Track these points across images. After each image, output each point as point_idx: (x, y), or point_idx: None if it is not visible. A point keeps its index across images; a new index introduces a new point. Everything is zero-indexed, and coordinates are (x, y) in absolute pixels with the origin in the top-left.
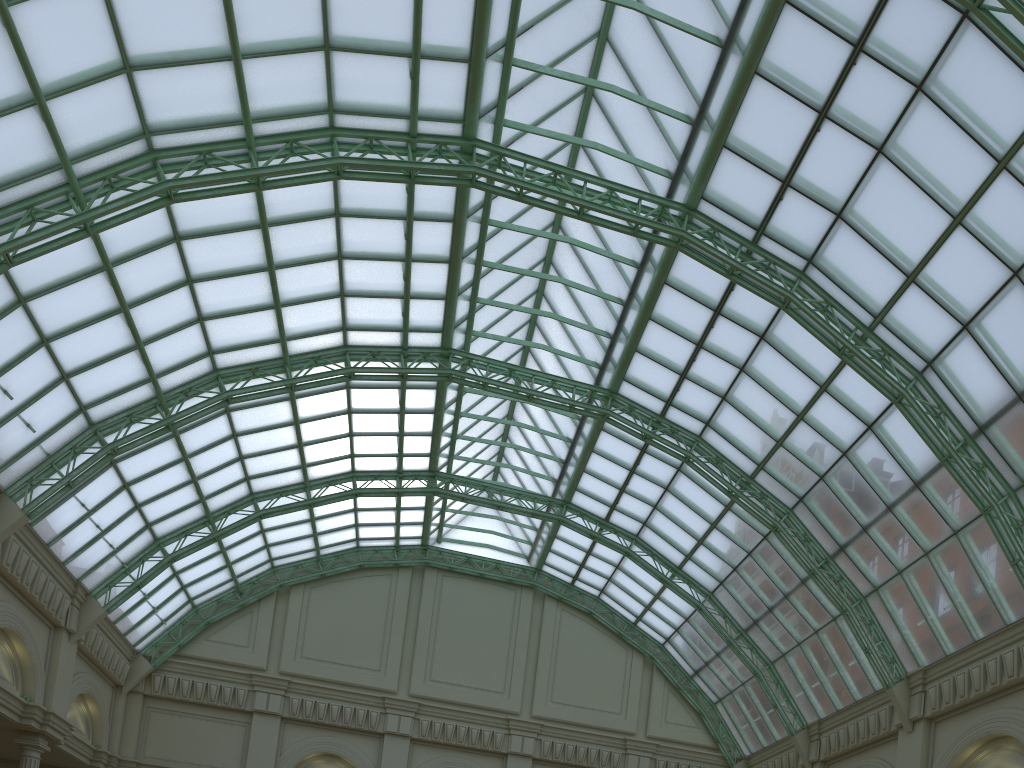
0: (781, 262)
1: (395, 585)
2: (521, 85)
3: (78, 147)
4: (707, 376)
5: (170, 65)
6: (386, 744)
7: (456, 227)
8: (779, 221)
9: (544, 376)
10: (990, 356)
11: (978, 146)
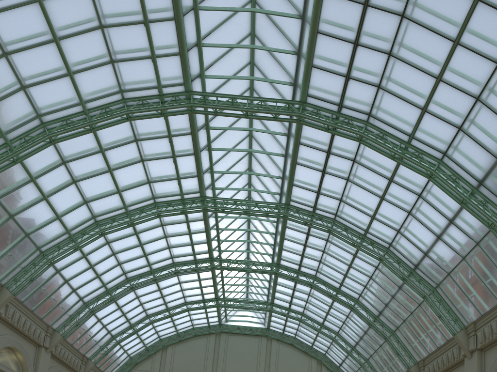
0: (325, 216)
1: (209, 341)
2: (220, 176)
3: (72, 226)
4: (311, 255)
5: (99, 198)
6: None
7: (205, 221)
8: (320, 204)
9: (249, 262)
10: (410, 241)
11: (380, 175)
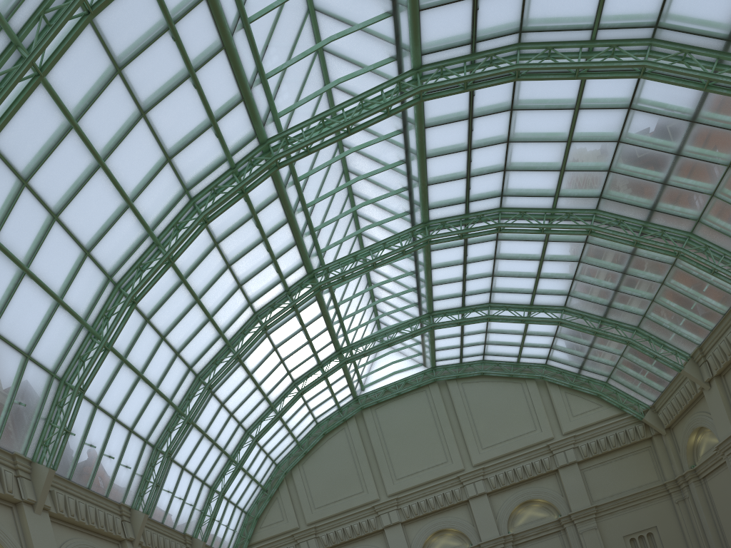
0: (499, 49)
1: (349, 433)
2: (278, 85)
3: (85, 310)
4: (485, 164)
5: (104, 234)
6: (387, 534)
7: (281, 198)
8: (483, 24)
9: (377, 245)
10: None
11: None
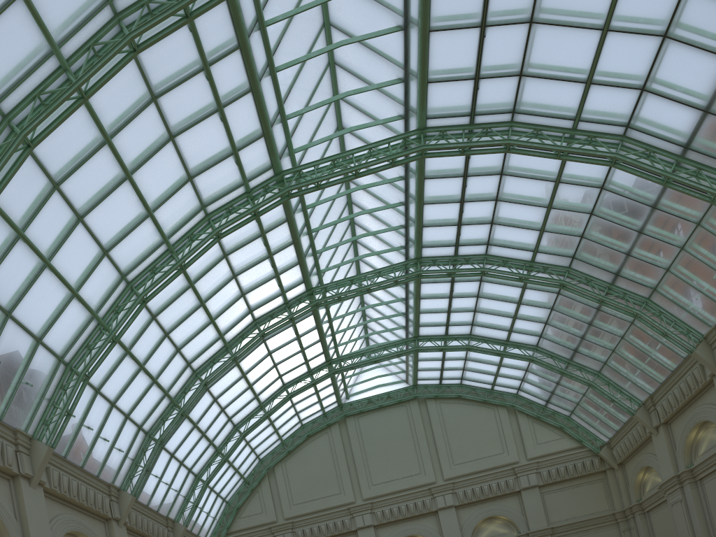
0: (494, 124)
1: (331, 437)
2: (296, 125)
3: (97, 303)
4: (475, 216)
5: (123, 238)
6: (360, 535)
7: (290, 222)
8: (482, 102)
9: (372, 273)
10: (670, 97)
11: None
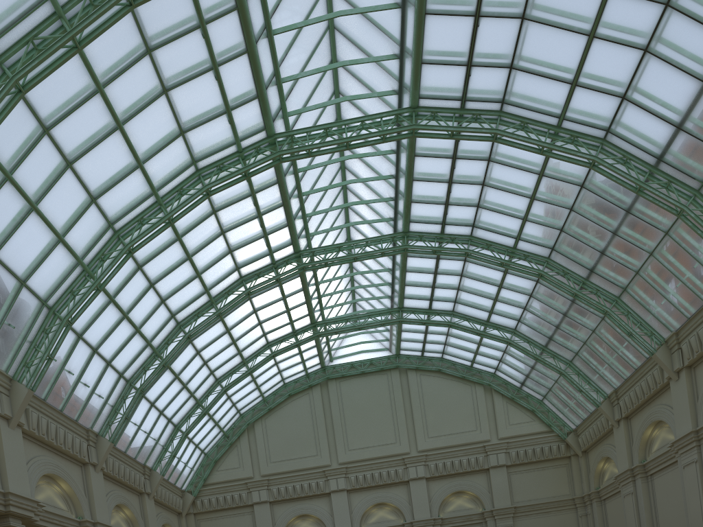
0: (484, 111)
1: (312, 398)
2: (291, 88)
3: (83, 250)
4: (462, 198)
5: (112, 187)
6: (333, 498)
7: (280, 185)
8: (473, 88)
9: (360, 242)
10: (648, 109)
11: None
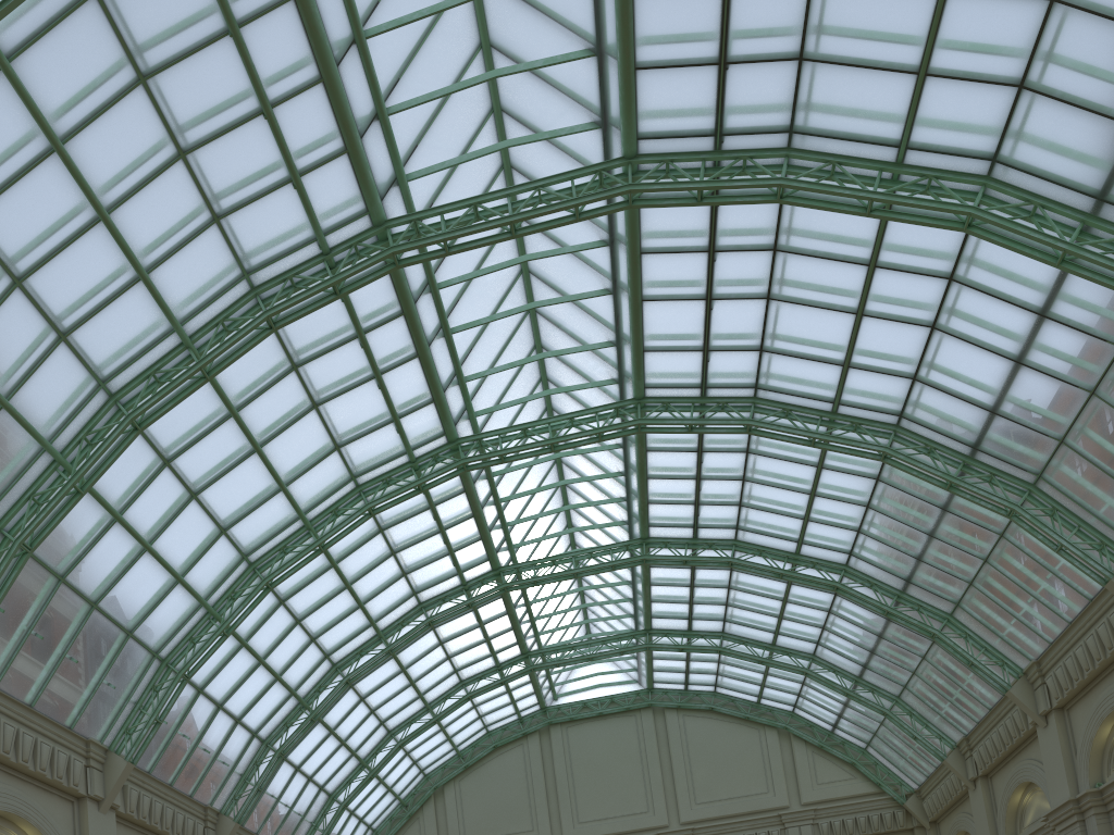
0: (732, 398)
1: (527, 751)
2: (479, 384)
3: (208, 589)
4: (717, 496)
5: (246, 515)
6: None
7: (468, 493)
8: (715, 374)
9: (581, 553)
10: (948, 392)
11: (844, 263)
